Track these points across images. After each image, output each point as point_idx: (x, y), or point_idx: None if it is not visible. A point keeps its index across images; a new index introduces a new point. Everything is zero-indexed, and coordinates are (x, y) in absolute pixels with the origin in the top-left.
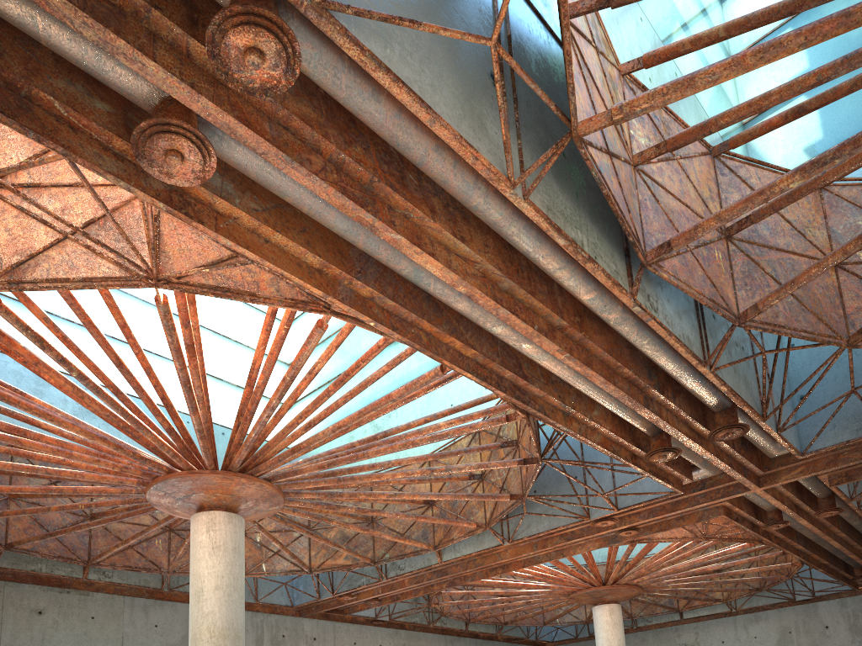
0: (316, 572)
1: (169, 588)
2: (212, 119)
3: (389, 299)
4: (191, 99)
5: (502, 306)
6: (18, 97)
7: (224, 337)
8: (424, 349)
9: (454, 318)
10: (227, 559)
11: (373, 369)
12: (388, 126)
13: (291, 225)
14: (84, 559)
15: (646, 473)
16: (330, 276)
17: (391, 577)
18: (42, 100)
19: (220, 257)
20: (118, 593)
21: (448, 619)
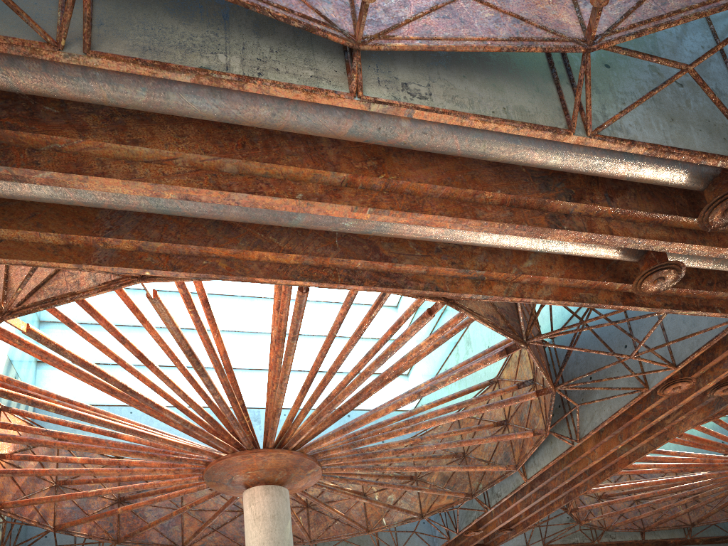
0: (427, 516)
1: None
2: None
3: (153, 241)
4: None
5: (232, 191)
6: None
7: (340, 338)
8: (223, 276)
9: (258, 231)
10: (266, 527)
11: (450, 316)
12: None
13: (17, 216)
14: (244, 545)
15: (659, 311)
16: (83, 246)
17: (492, 506)
18: None
19: (50, 274)
20: None
21: (616, 532)
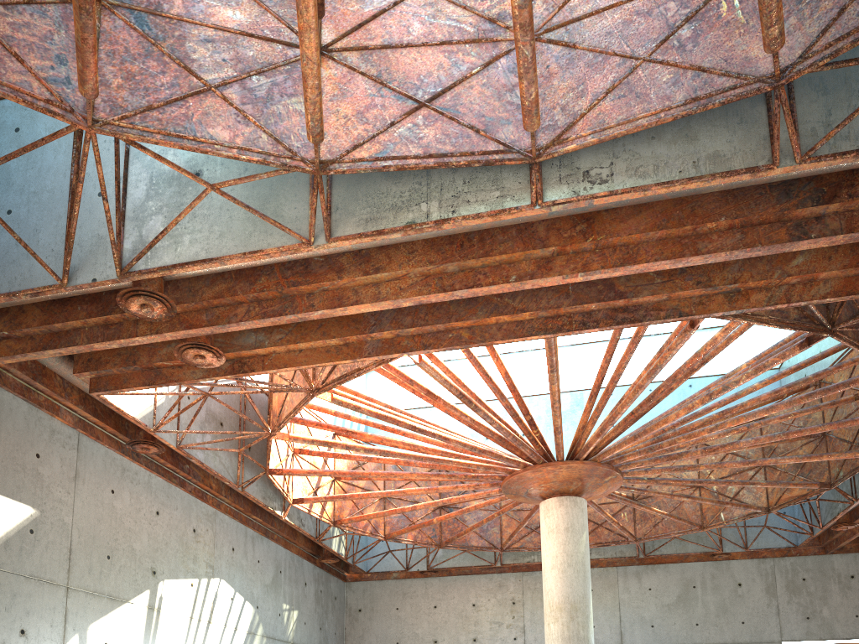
0: (774, 510)
1: (643, 554)
2: (179, 336)
3: (406, 328)
4: (163, 337)
5: (454, 290)
6: (156, 369)
7: None
8: (466, 345)
9: (495, 295)
10: (560, 540)
11: None
12: (249, 261)
13: (309, 329)
14: None
15: None
16: (356, 342)
17: (858, 497)
18: (161, 365)
19: None
20: (610, 565)
21: None
